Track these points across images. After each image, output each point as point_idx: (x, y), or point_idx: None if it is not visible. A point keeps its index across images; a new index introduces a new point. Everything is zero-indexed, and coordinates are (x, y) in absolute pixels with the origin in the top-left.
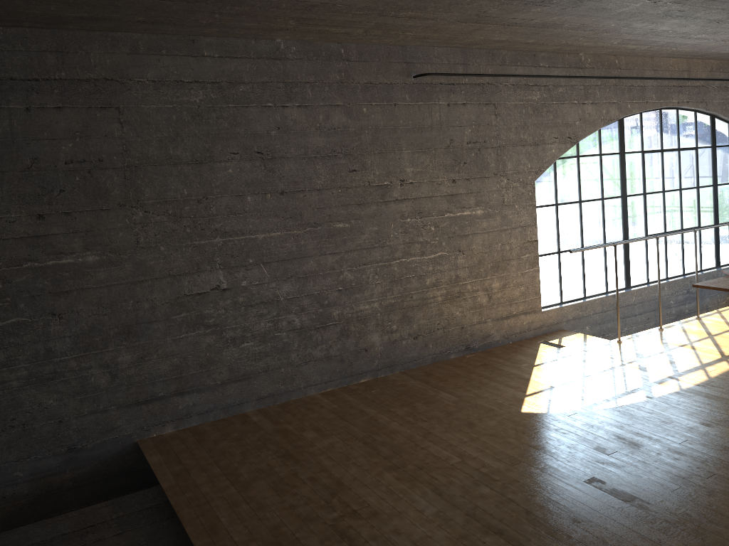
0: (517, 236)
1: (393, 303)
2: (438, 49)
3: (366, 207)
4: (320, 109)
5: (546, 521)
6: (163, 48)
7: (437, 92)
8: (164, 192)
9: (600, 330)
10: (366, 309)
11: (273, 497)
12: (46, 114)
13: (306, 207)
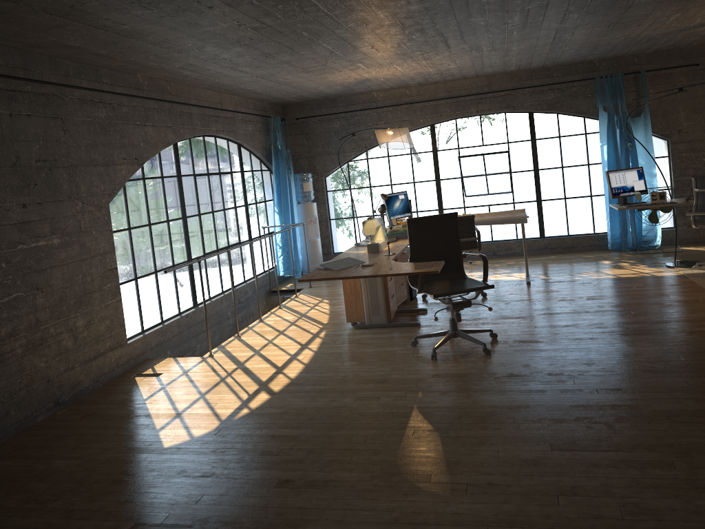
0: (97, 265)
1: None
2: None
3: None
4: None
5: None
6: None
7: None
8: None
9: (179, 352)
10: None
11: None
12: None
13: None
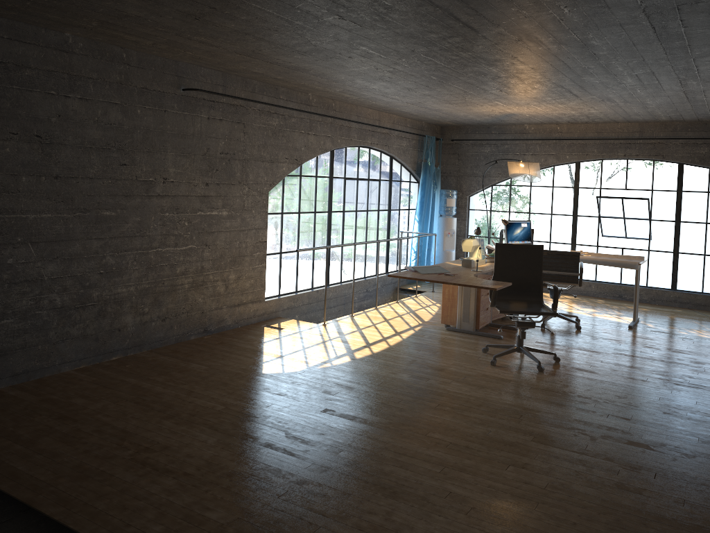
0: (252, 236)
1: (147, 287)
2: (204, 69)
3: (132, 199)
4: (99, 104)
5: (300, 436)
6: None
7: (200, 105)
8: None
9: (306, 319)
10: (123, 292)
11: (64, 447)
12: None
13: (78, 193)
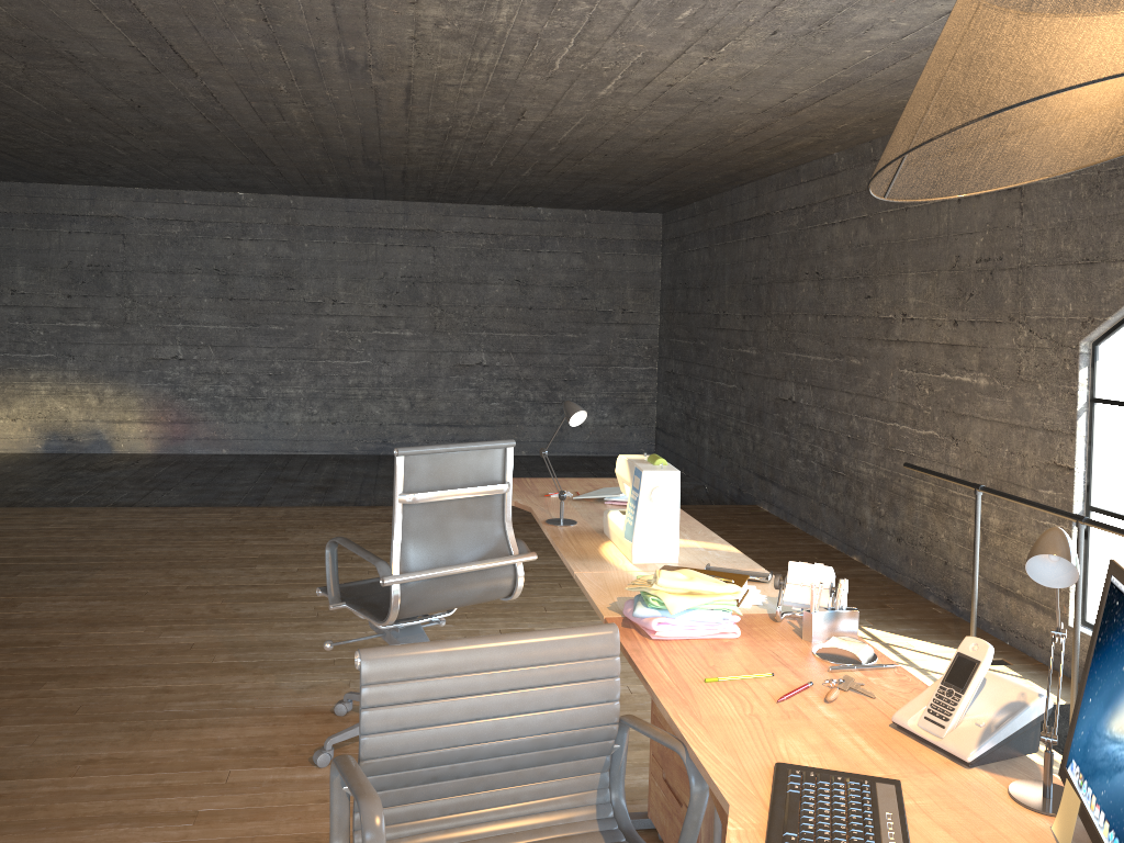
0: (1035, 446)
1: (884, 478)
2: None
3: (873, 344)
4: (852, 224)
5: None
6: (786, 182)
7: None
8: (778, 306)
9: None
10: (863, 472)
11: None
12: (750, 243)
13: (836, 335)
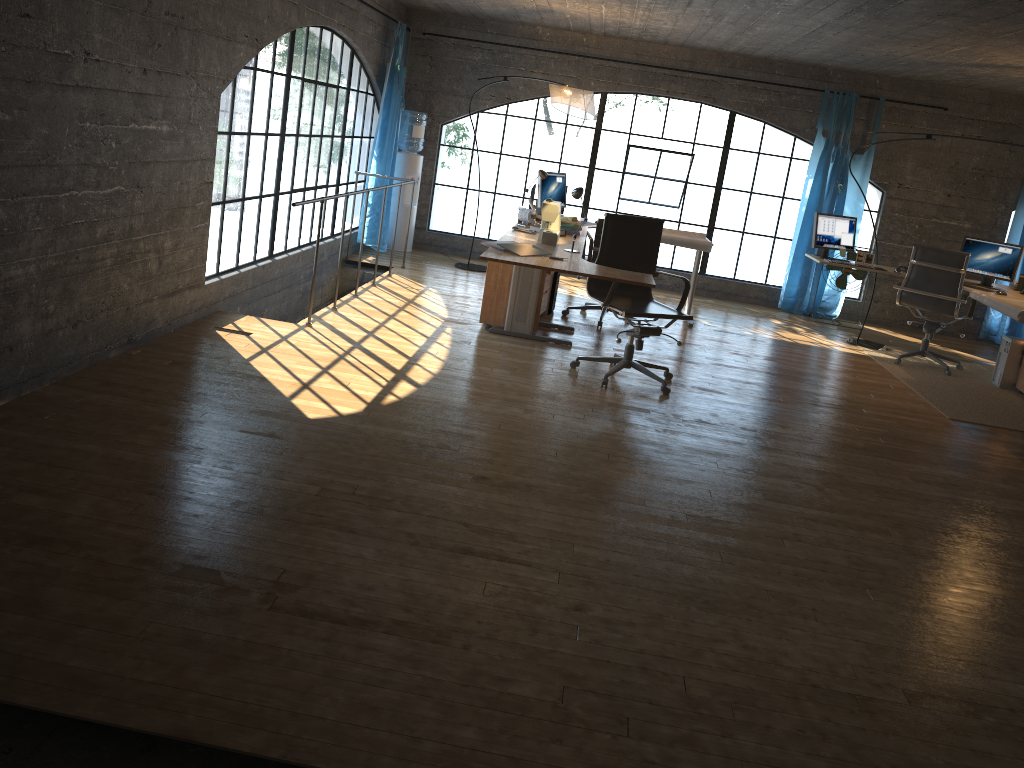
0: (196, 173)
1: (54, 266)
2: None
3: (38, 89)
4: None
5: (492, 528)
6: None
7: None
8: None
9: (248, 313)
10: (18, 276)
11: (115, 604)
12: None
13: None
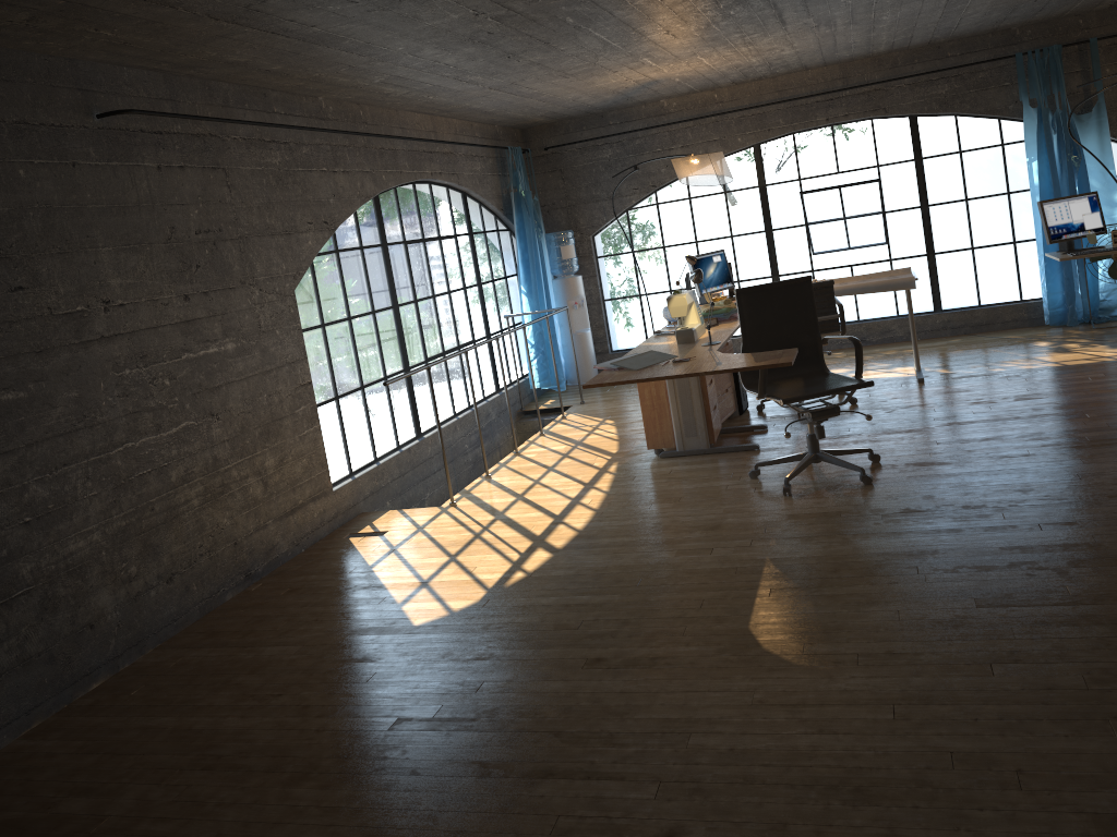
0: (286, 379)
1: (125, 526)
2: (129, 71)
3: (53, 355)
4: None
5: (589, 731)
6: None
7: (139, 145)
8: None
9: (403, 504)
10: (81, 549)
11: None
12: None
13: None
